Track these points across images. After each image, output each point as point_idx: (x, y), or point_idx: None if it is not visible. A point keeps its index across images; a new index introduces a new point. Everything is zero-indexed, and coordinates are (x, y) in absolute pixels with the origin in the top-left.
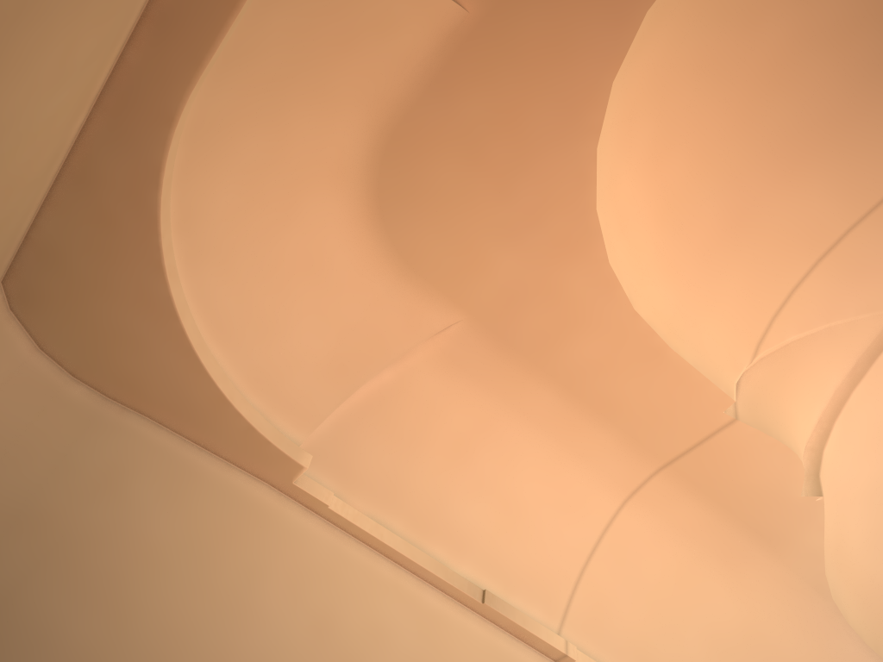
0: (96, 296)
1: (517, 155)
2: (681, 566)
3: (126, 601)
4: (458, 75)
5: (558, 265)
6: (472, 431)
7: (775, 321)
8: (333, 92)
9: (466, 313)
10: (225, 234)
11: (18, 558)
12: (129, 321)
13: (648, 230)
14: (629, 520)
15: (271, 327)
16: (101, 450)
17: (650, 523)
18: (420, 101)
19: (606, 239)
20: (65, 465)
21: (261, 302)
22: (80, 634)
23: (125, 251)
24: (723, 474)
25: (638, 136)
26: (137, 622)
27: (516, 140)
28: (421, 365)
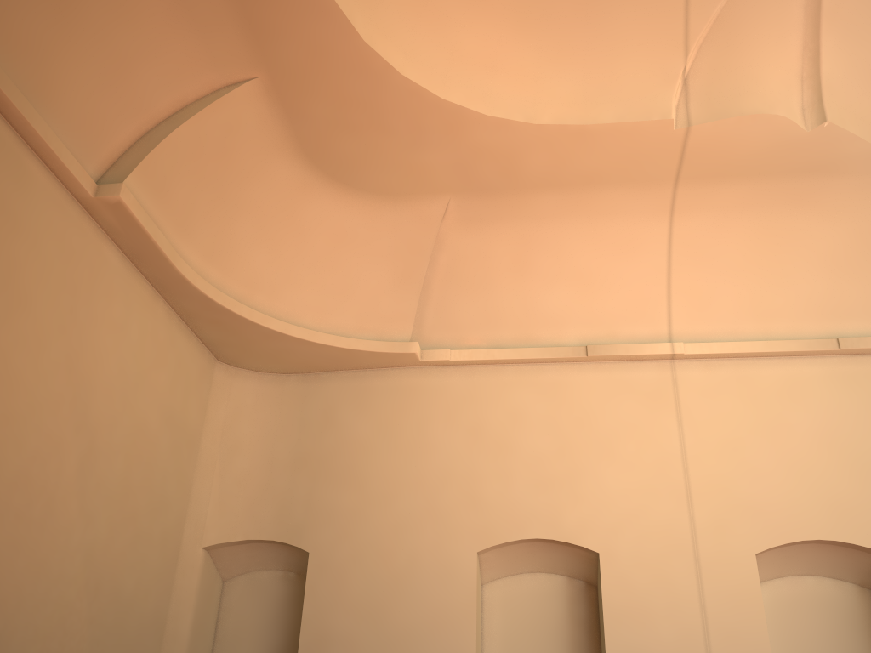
0: (251, 346)
1: (368, 110)
2: (758, 230)
3: (360, 476)
4: (293, 104)
5: (462, 138)
6: (519, 250)
7: (690, 8)
8: (250, 169)
9: (448, 193)
10: (277, 270)
11: (304, 481)
12: (273, 346)
13: (518, 44)
14: (684, 228)
15: (347, 288)
16: (316, 405)
17: (705, 219)
18: (294, 128)
19: (474, 100)
20: (304, 424)
21: (330, 281)
22: (346, 502)
23: (236, 326)
24: (726, 158)
25: (445, 3)
26: (370, 483)
27: (359, 105)
28: (454, 237)
